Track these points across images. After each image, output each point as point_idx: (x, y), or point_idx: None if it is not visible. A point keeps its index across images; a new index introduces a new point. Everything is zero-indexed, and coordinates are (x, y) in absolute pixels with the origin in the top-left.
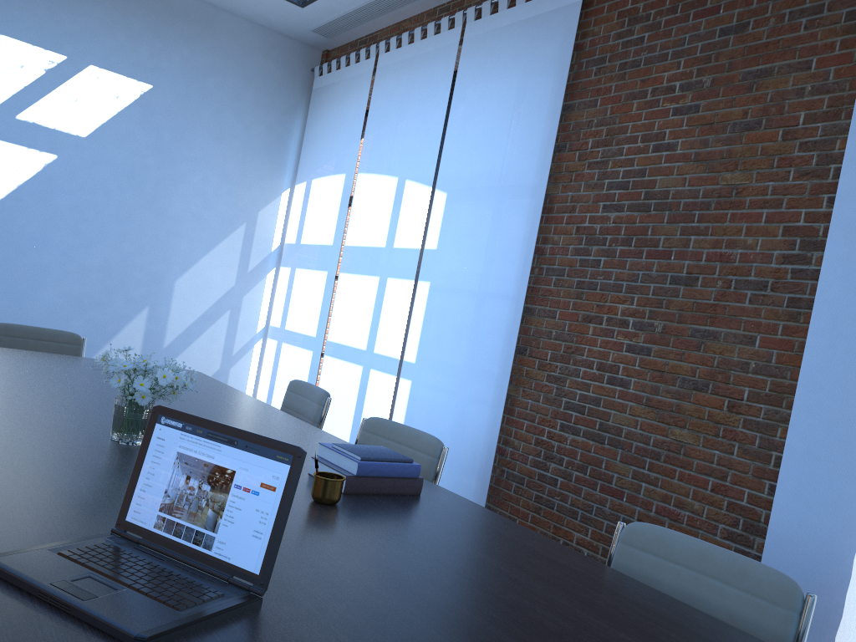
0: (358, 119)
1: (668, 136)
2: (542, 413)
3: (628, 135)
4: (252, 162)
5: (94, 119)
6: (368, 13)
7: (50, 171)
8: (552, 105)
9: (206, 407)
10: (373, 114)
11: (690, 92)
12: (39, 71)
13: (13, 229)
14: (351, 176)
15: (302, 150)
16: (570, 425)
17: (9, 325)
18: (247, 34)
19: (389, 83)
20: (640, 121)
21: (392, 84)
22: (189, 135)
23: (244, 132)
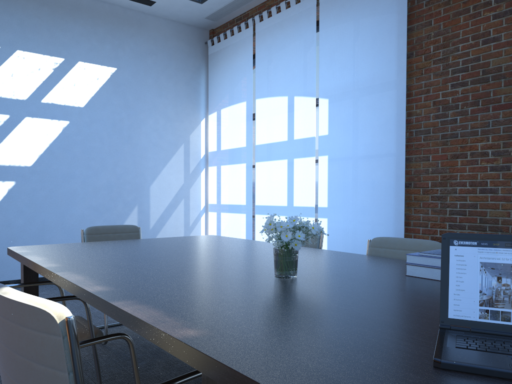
0: (248, 66)
1: (492, 33)
2: (433, 220)
3: (460, 38)
4: (181, 105)
5: (87, 94)
6: None
7: (67, 132)
8: (399, 30)
9: (266, 251)
10: (259, 61)
11: (504, 2)
12: (50, 70)
13: (51, 171)
14: (251, 102)
15: (209, 93)
16: (456, 224)
17: (97, 227)
18: (165, 27)
19: (267, 40)
20: (468, 28)
21: (270, 40)
22: (142, 95)
23: (173, 88)
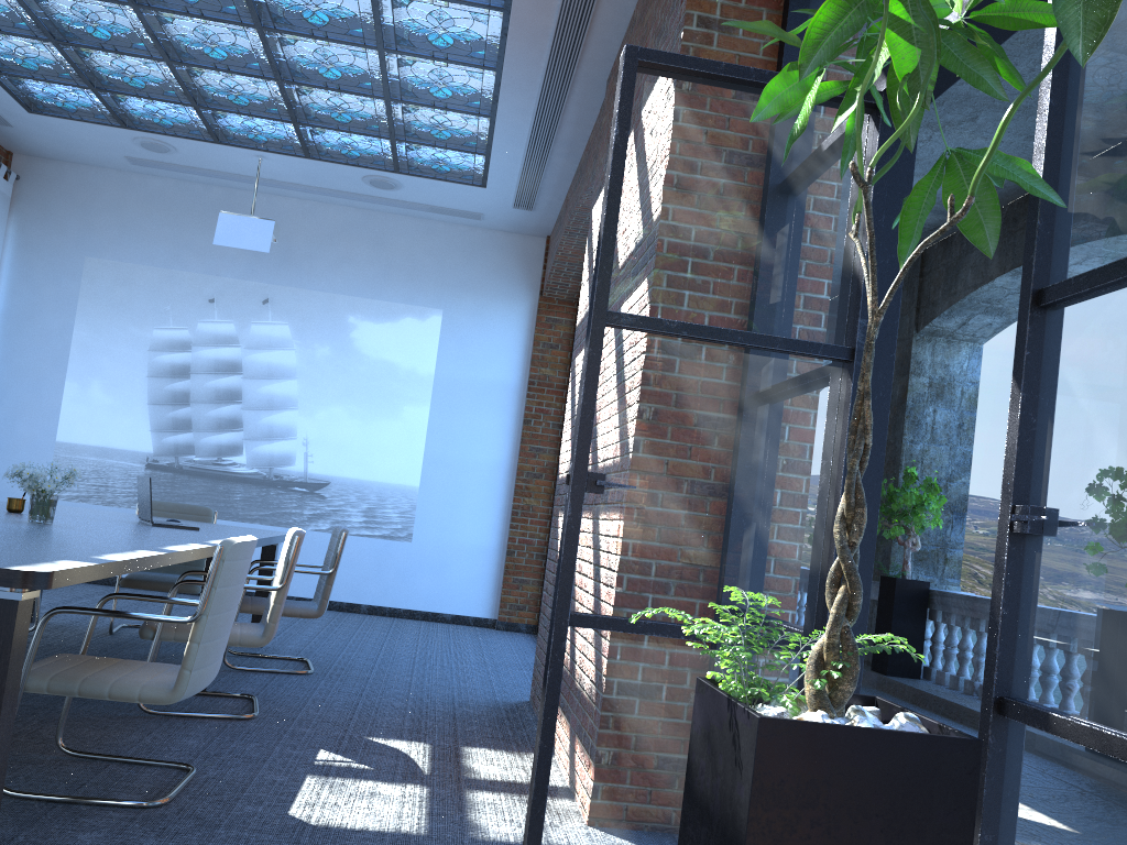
0: None
1: None
2: None
3: None
4: None
5: None
6: None
7: None
8: None
9: None
10: None
11: None
12: None
13: None
14: None
15: None
16: None
17: None
18: None
19: None
20: None
21: None
22: None
23: None
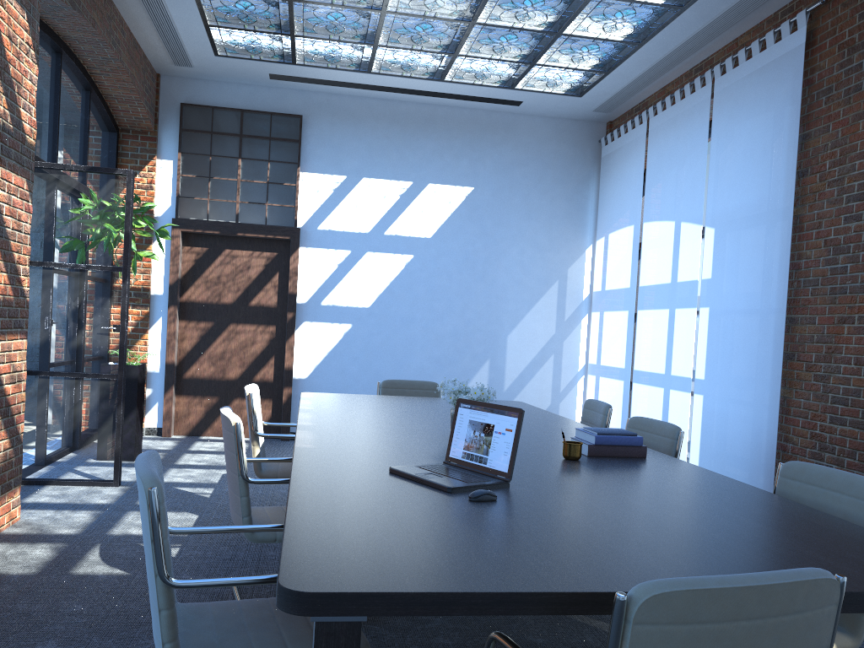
0: (638, 176)
1: None
2: (813, 409)
3: (858, 152)
4: (557, 229)
5: (435, 222)
6: (635, 87)
7: (409, 267)
8: (790, 138)
9: None
10: (649, 171)
11: None
12: (396, 197)
13: (390, 314)
14: (638, 226)
15: (598, 211)
16: (837, 416)
17: (393, 381)
18: (541, 128)
19: (659, 141)
20: None
21: (662, 142)
22: (505, 219)
23: (548, 206)
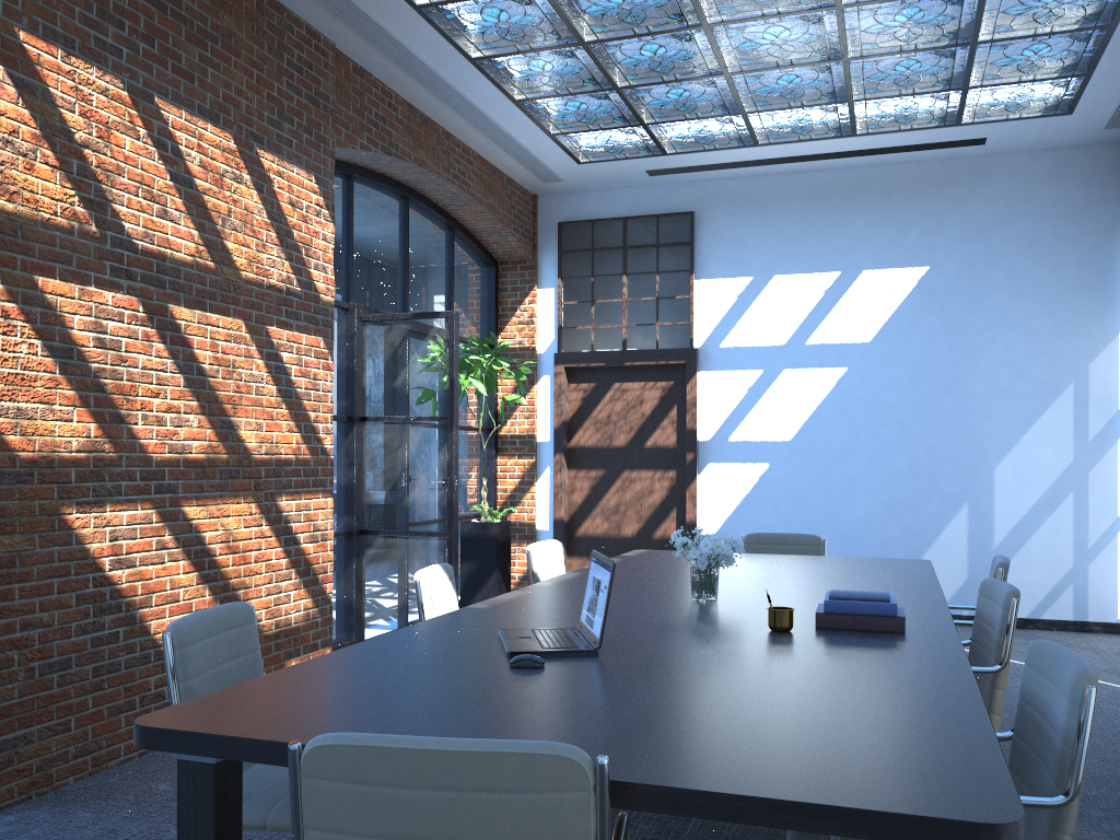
0: None
1: None
2: None
3: None
4: (1066, 308)
5: (875, 320)
6: None
7: (842, 384)
8: None
9: (846, 583)
10: None
11: None
12: (818, 294)
13: (819, 447)
14: None
15: None
16: None
17: (759, 534)
18: (1029, 167)
19: None
20: None
21: None
22: (979, 304)
23: (1048, 277)
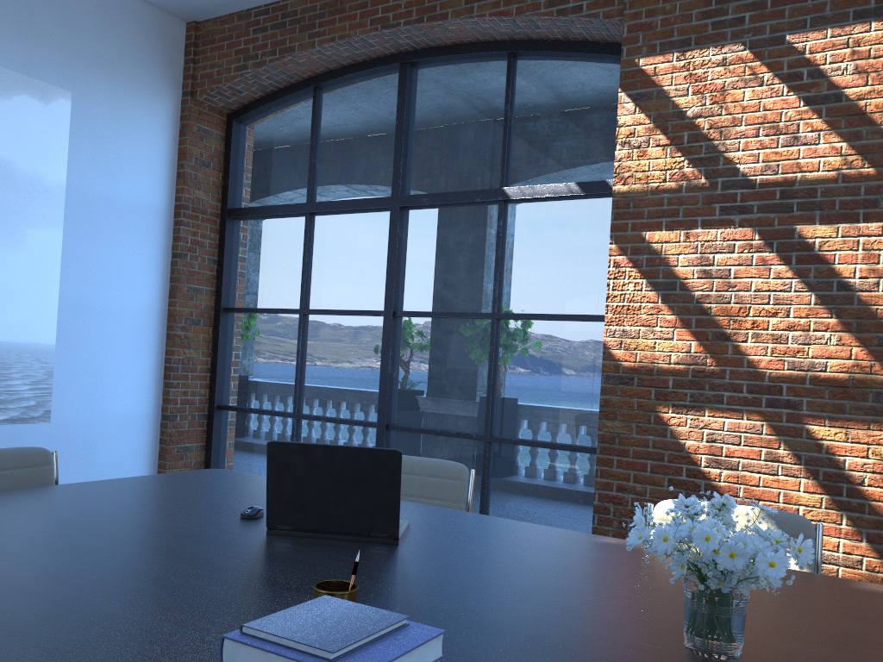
0: None
1: None
2: None
3: None
4: None
5: None
6: None
7: None
8: None
9: None
10: None
11: None
12: None
13: None
14: None
15: None
16: None
17: None
18: None
19: None
20: None
21: None
22: None
23: None
